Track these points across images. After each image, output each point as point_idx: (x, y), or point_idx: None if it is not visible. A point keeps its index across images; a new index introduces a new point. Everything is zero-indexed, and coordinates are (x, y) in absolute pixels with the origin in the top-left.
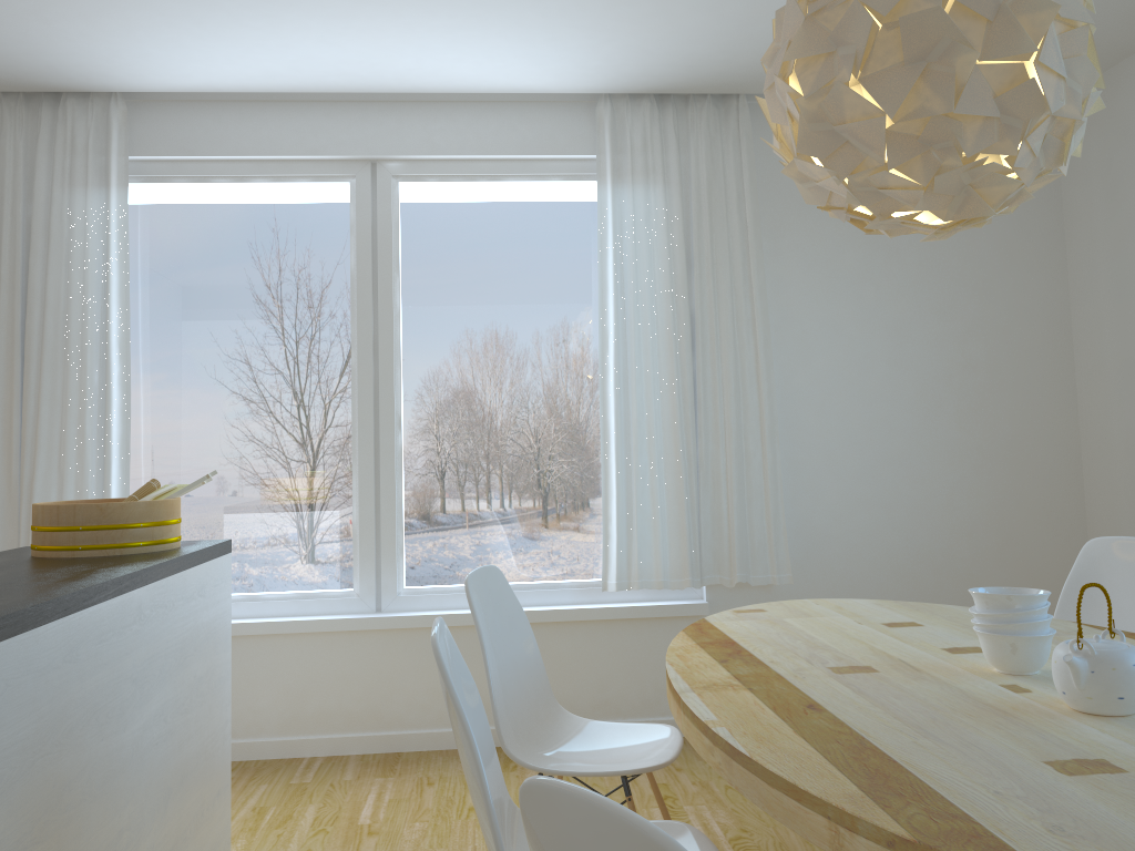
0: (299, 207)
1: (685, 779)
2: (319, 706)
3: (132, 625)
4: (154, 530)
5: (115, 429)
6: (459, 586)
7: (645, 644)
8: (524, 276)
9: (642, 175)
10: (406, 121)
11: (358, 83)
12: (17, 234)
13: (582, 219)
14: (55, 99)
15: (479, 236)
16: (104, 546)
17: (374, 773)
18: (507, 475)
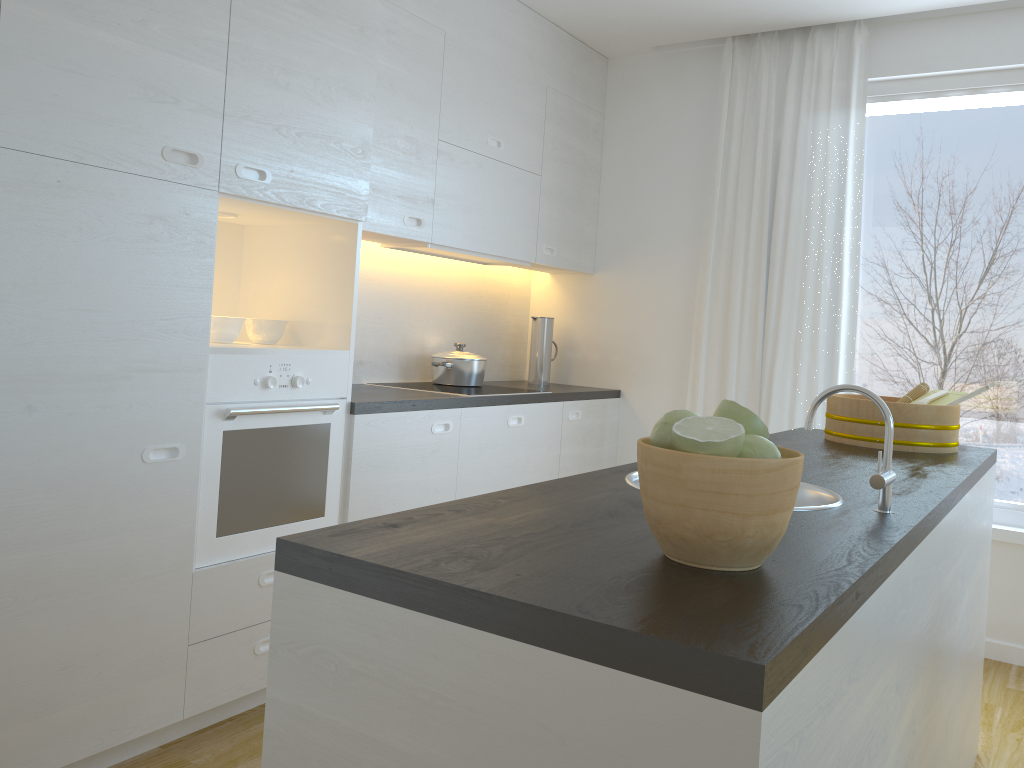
0: None
1: None
2: None
3: (963, 526)
4: (941, 433)
5: (843, 328)
6: None
7: None
8: None
9: None
10: None
11: None
12: (767, 155)
13: None
14: (804, 33)
15: None
16: (898, 442)
17: None
18: None
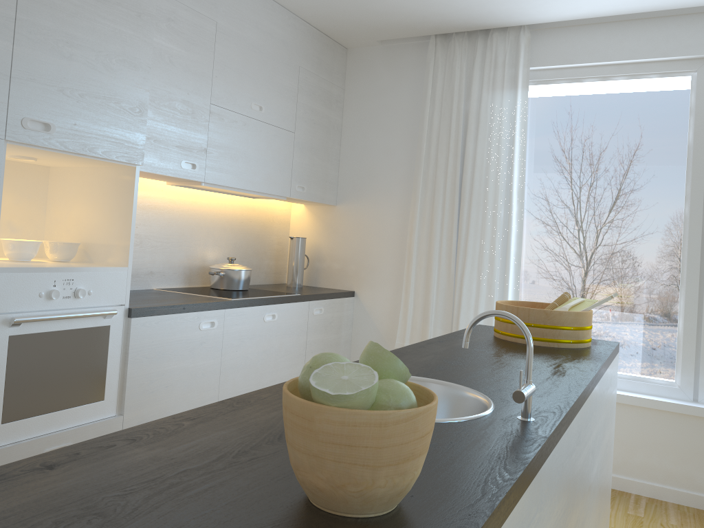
0: (648, 97)
1: None
2: (644, 460)
3: (593, 412)
4: (579, 332)
5: (512, 247)
6: None
7: None
8: None
9: None
10: None
11: None
12: (459, 121)
13: None
14: (485, 33)
15: None
16: (547, 340)
17: (693, 525)
18: None
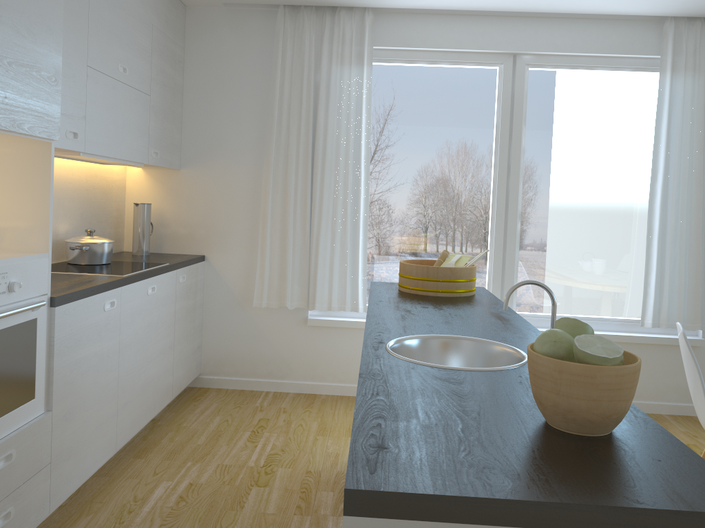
0: (466, 81)
1: (704, 443)
2: None
3: None
4: (471, 283)
5: (361, 209)
6: (548, 315)
7: (661, 359)
8: (602, 131)
9: (691, 71)
10: (539, 30)
11: (521, 6)
12: (310, 92)
13: (642, 96)
14: (332, 10)
15: (575, 104)
16: (452, 291)
17: None
18: (581, 252)
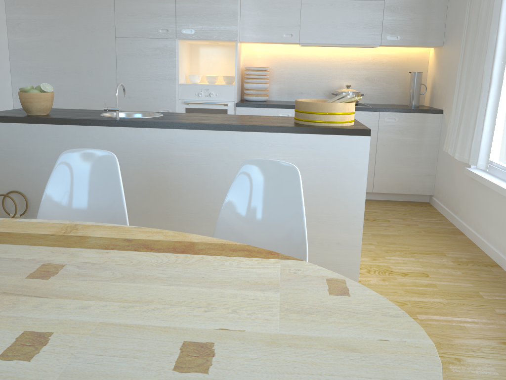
0: None
1: None
2: None
3: (224, 143)
4: (309, 115)
5: (496, 68)
6: None
7: None
8: None
9: None
10: None
11: None
12: None
13: None
14: None
15: None
16: (295, 118)
17: None
18: None
